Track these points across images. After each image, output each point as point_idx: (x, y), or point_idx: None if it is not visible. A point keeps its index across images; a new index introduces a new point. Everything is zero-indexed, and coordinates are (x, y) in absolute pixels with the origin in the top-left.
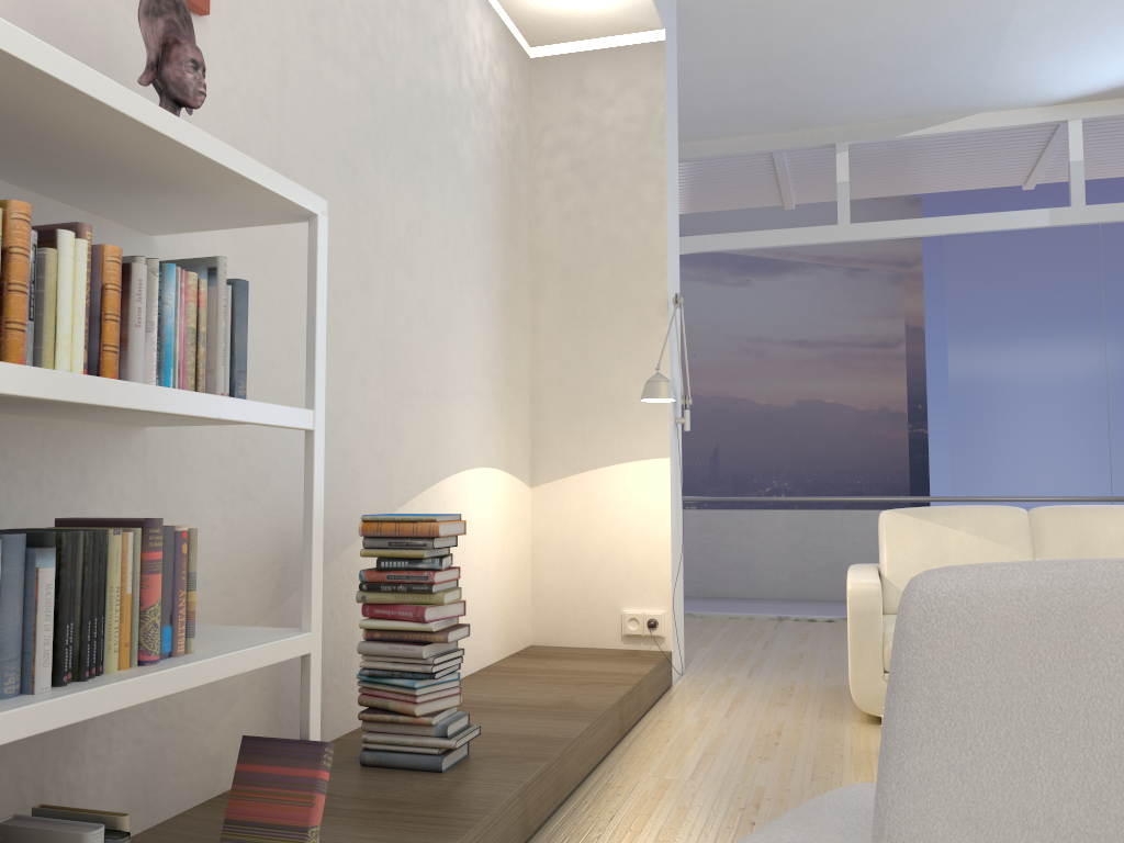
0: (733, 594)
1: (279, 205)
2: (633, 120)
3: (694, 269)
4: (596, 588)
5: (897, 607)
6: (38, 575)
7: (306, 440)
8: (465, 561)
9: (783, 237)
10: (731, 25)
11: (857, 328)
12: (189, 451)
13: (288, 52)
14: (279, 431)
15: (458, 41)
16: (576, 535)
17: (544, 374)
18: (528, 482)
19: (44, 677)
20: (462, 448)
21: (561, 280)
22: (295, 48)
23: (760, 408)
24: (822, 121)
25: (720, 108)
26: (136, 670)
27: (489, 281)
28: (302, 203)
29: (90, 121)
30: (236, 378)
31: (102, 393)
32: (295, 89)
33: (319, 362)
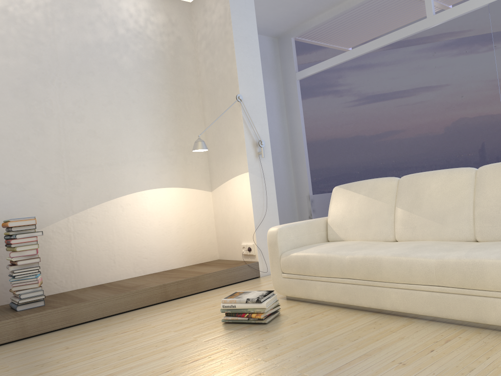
0: None
1: None
2: (221, 17)
3: (456, 49)
4: (233, 234)
5: (332, 238)
6: None
7: None
8: (145, 228)
9: (400, 34)
10: None
11: None
12: None
13: None
14: None
15: (112, 17)
16: (225, 211)
17: (209, 141)
18: (208, 189)
19: None
20: (136, 182)
21: (209, 98)
22: None
23: None
24: None
25: None
26: None
27: (155, 110)
28: None
29: None
30: None
31: None
32: None
33: None
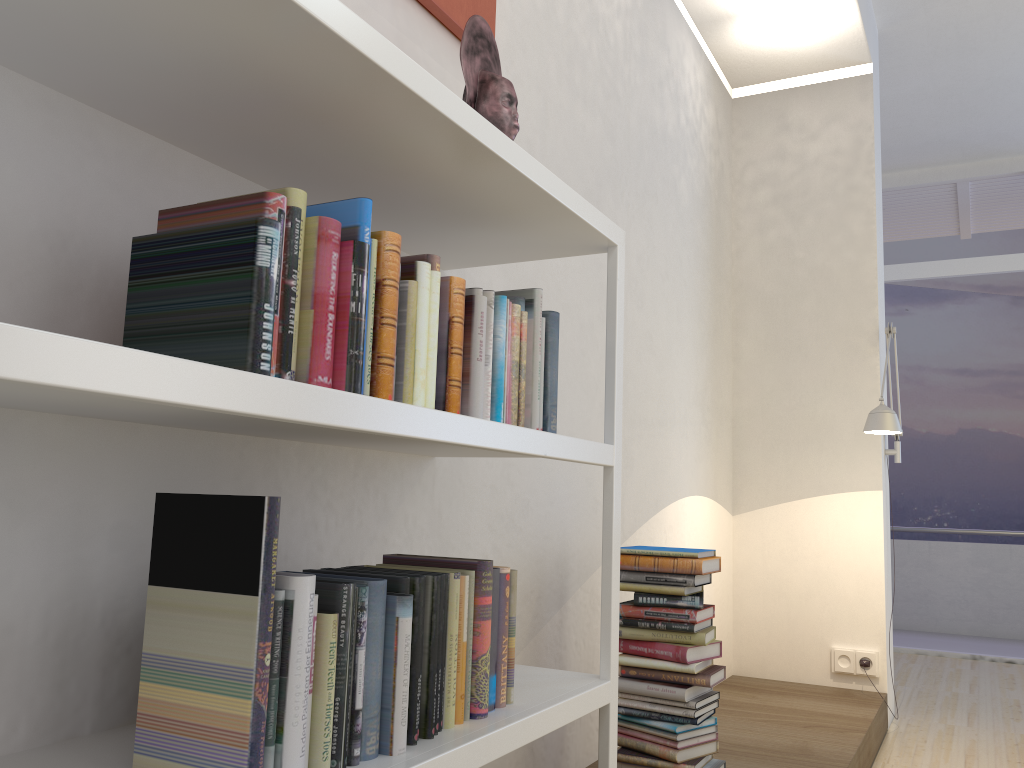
0: (912, 626)
1: (583, 236)
2: (839, 152)
3: None
4: (802, 621)
5: None
6: (398, 625)
7: (605, 476)
8: None
9: (970, 266)
10: (931, 57)
11: (1023, 357)
12: (467, 481)
13: (549, 94)
14: (537, 461)
15: (677, 83)
16: (780, 565)
17: (746, 403)
18: (730, 510)
19: (401, 737)
20: (679, 476)
21: (763, 310)
22: (555, 91)
23: (920, 436)
24: (1014, 148)
25: (906, 140)
26: (472, 725)
27: (700, 312)
28: (606, 234)
29: (443, 152)
30: (548, 412)
31: (459, 431)
32: (554, 129)
33: (618, 396)
